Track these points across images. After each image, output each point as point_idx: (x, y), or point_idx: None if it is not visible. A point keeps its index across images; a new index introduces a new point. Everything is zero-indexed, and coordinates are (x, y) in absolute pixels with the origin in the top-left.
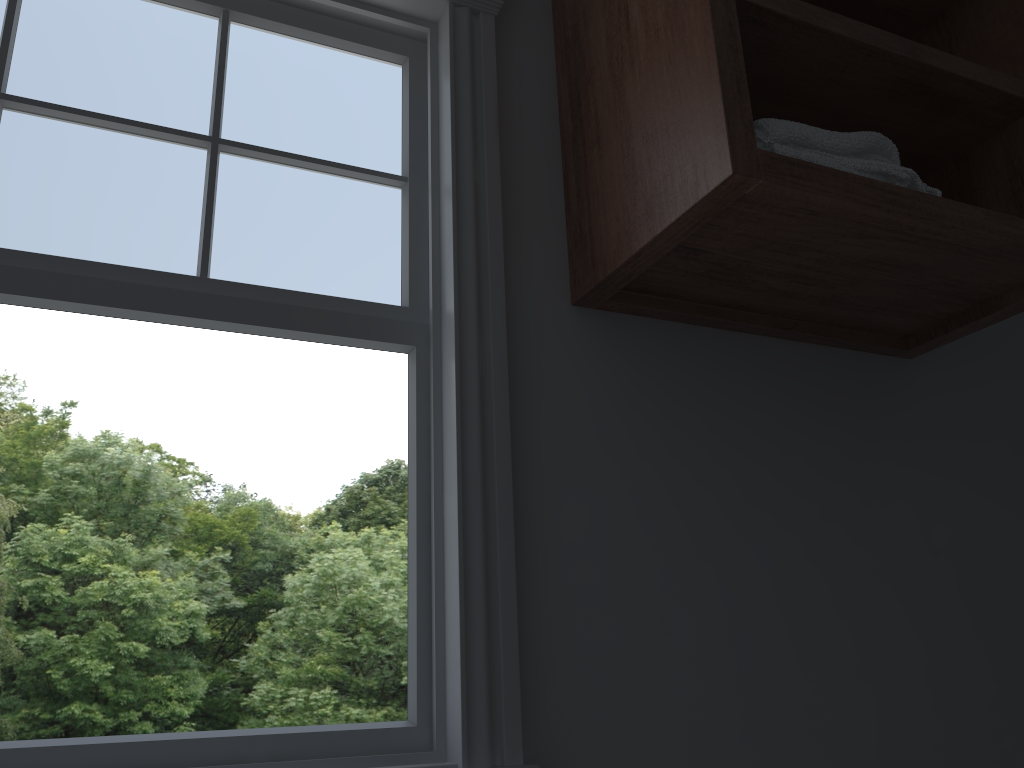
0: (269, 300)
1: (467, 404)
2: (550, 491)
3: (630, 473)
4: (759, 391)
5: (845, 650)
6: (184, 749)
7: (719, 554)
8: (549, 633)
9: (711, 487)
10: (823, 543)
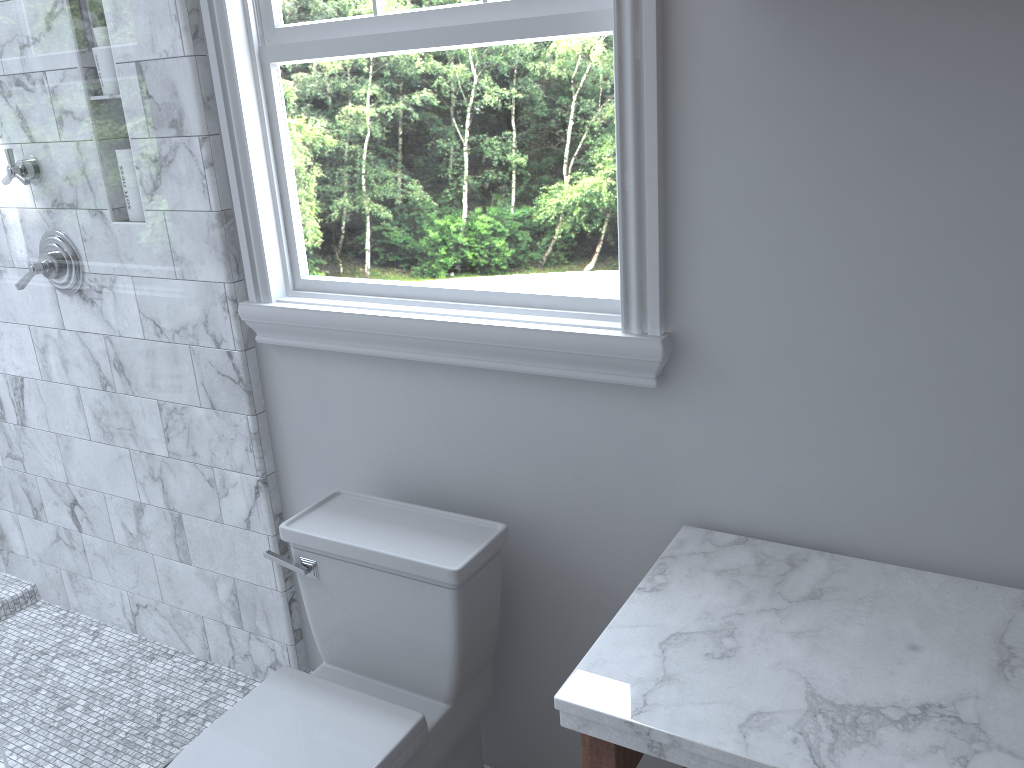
0: (523, 10)
1: (626, 89)
2: (701, 148)
3: (778, 125)
4: (959, 11)
5: (1004, 284)
6: (504, 297)
7: (864, 194)
8: (694, 254)
9: (867, 130)
10: (1008, 179)
